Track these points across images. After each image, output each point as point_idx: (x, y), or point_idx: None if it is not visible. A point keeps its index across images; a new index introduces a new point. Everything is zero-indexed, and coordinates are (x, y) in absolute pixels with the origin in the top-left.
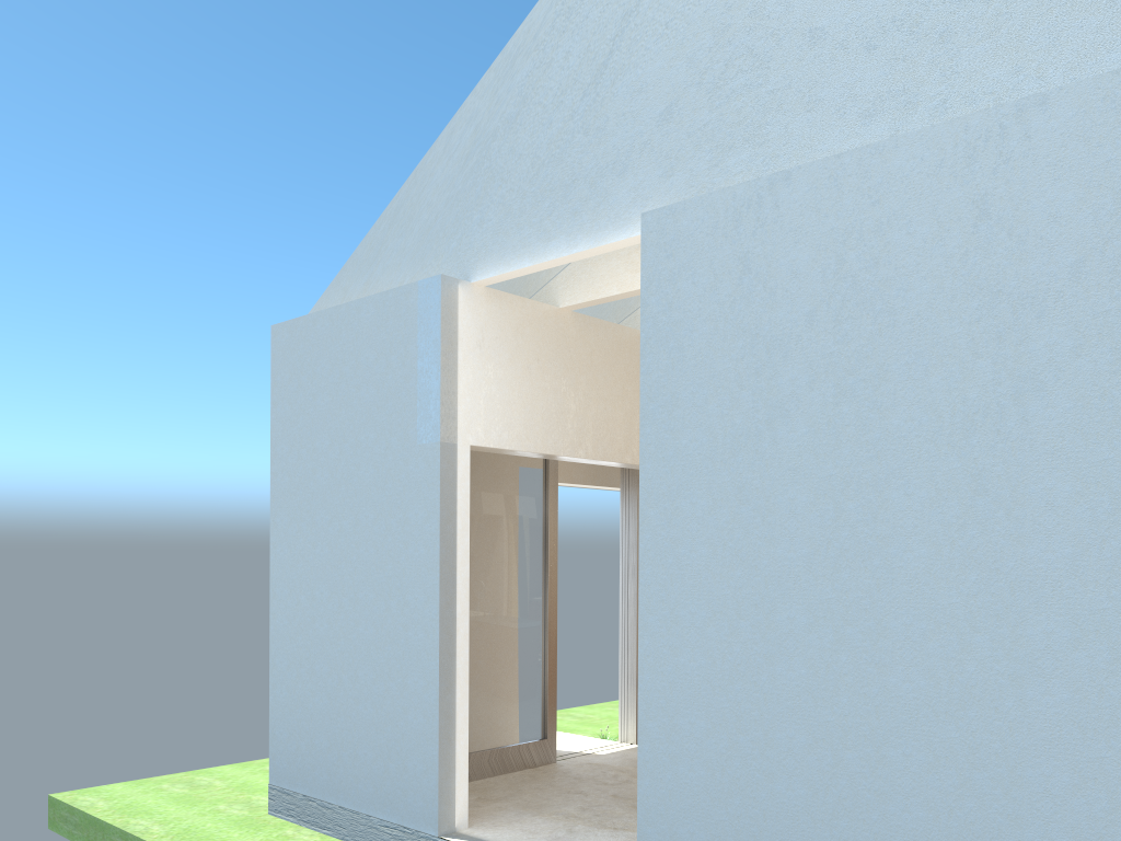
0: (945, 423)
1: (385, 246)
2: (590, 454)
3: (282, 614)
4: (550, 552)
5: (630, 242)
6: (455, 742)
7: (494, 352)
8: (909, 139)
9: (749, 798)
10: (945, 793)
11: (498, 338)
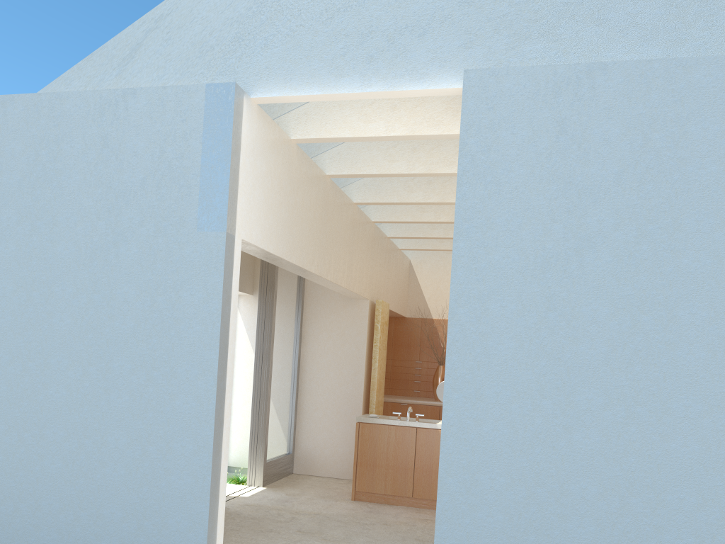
0: (724, 265)
1: (146, 48)
2: (297, 262)
3: (0, 380)
4: None
5: (420, 93)
6: (219, 499)
7: (258, 162)
8: (707, 61)
9: (543, 535)
10: (709, 524)
11: (261, 152)
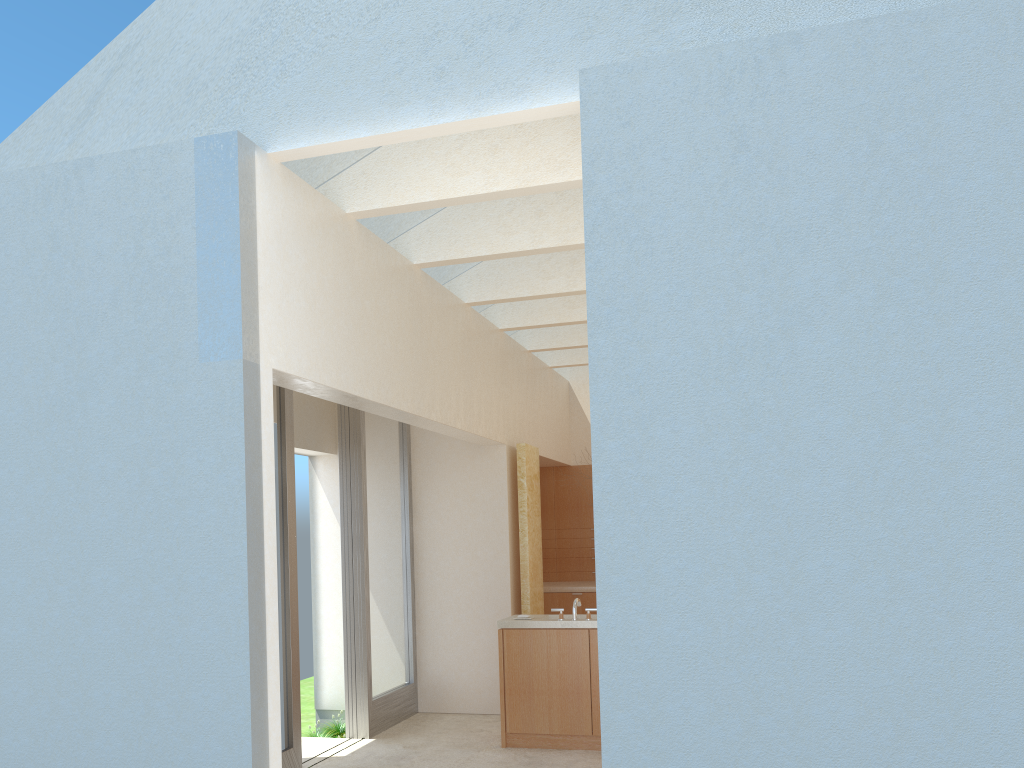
0: (1023, 330)
1: (109, 97)
2: (376, 396)
3: None
4: (289, 520)
5: (522, 117)
6: None
7: (291, 250)
8: (959, 9)
9: None
10: None
11: (295, 235)
